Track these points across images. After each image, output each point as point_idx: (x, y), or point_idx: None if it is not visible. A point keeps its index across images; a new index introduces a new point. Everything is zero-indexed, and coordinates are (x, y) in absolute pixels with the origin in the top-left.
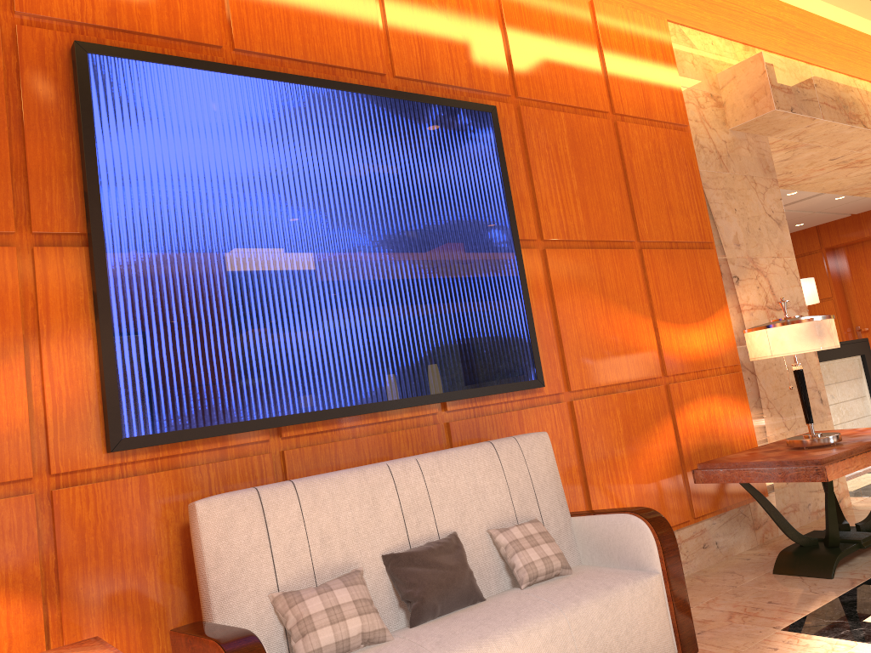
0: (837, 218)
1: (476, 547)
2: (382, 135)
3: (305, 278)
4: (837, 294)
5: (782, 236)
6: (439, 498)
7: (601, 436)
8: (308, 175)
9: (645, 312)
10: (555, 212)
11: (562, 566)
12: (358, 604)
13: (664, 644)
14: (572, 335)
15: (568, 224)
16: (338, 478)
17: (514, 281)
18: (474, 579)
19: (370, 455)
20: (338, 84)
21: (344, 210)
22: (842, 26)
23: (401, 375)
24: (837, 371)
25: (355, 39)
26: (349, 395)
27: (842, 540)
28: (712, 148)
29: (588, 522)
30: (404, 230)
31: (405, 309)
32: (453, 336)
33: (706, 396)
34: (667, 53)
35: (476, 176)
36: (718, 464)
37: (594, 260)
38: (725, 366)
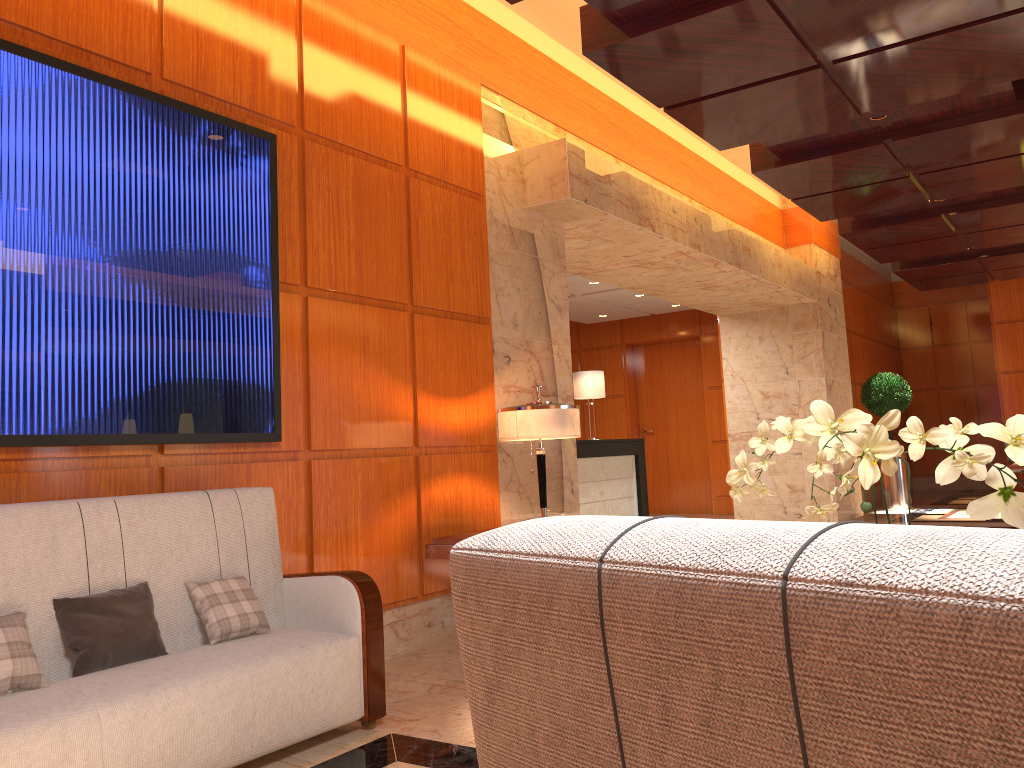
0: (638, 316)
1: (169, 600)
2: (135, 140)
3: (12, 283)
4: (630, 392)
5: (562, 324)
6: (134, 544)
7: (337, 501)
8: (35, 168)
9: (406, 378)
10: (326, 259)
11: (260, 625)
12: (13, 646)
13: (351, 705)
14: (323, 391)
15: (338, 274)
16: (14, 511)
17: (265, 325)
18: (158, 631)
19: (61, 492)
20: (90, 73)
21: (74, 215)
22: (654, 128)
23: (115, 408)
24: (610, 468)
25: (122, 27)
26: (45, 423)
27: None
28: (506, 223)
29: (299, 584)
30: (145, 250)
31: (131, 336)
32: (185, 374)
33: (456, 473)
34: (475, 117)
35: (241, 206)
36: (451, 540)
37: (361, 317)
38: (481, 444)
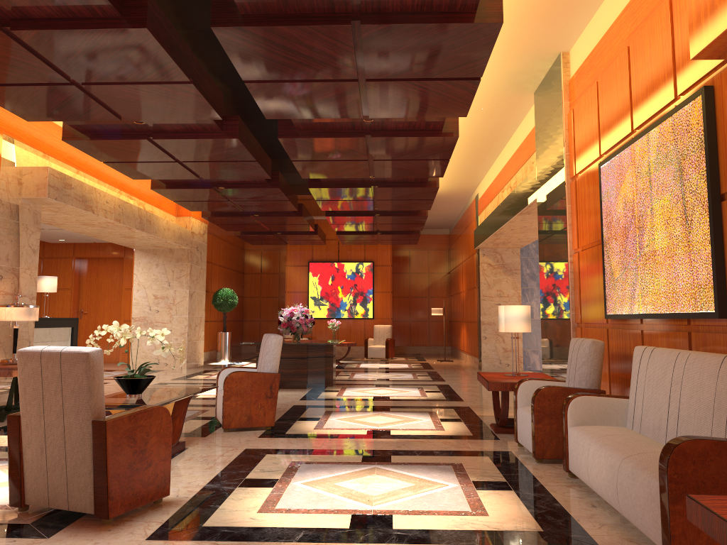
0: (86, 242)
1: None
2: None
3: None
4: (75, 287)
5: (34, 259)
6: None
7: None
8: None
9: None
10: None
11: None
12: None
13: None
14: None
15: None
16: None
17: None
18: None
19: None
20: None
21: None
22: None
23: None
24: (55, 334)
25: None
26: None
27: (14, 408)
28: (8, 206)
29: None
30: None
31: None
32: None
33: None
34: None
35: None
36: None
37: None
38: None
